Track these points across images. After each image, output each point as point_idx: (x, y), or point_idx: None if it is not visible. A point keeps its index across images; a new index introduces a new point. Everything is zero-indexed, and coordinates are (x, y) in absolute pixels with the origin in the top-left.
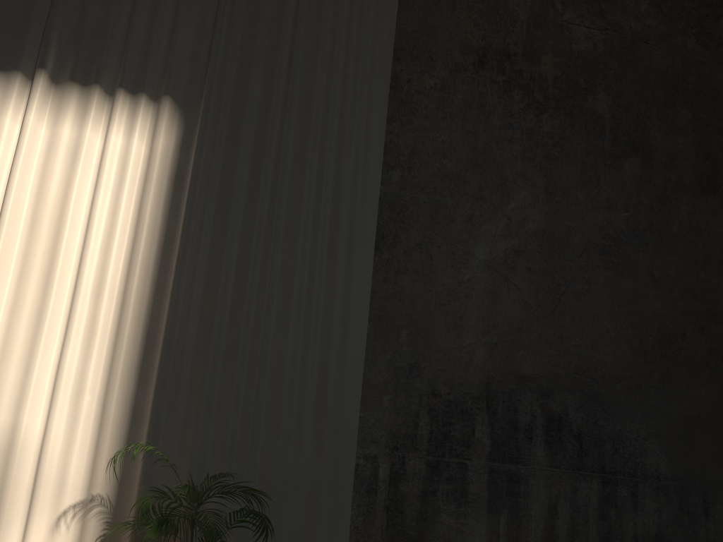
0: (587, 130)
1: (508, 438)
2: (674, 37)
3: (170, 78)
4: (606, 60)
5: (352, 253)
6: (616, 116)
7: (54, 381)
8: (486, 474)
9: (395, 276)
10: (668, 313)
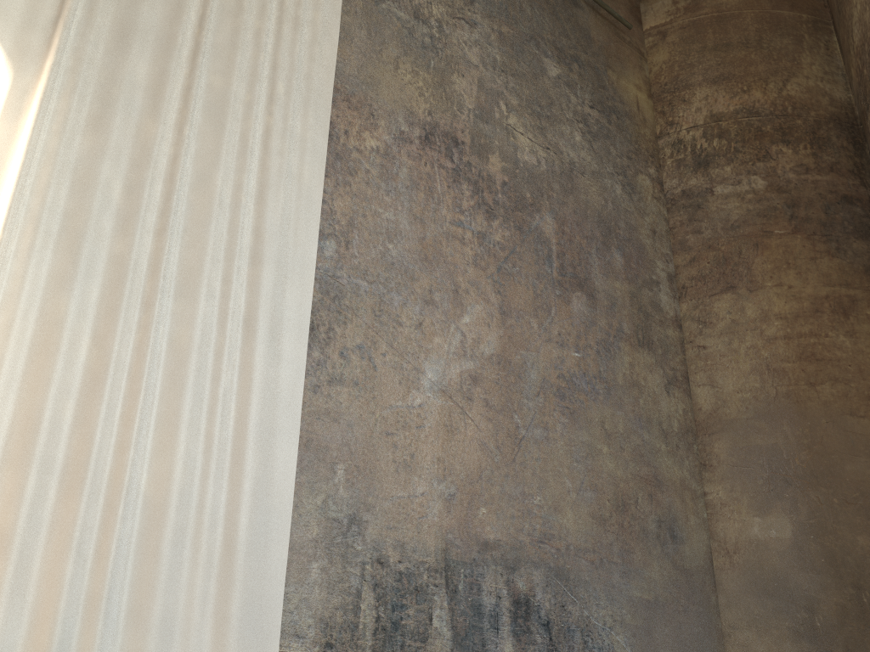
0: (536, 251)
1: (471, 628)
2: (605, 178)
3: None
4: (550, 180)
5: (278, 341)
6: (561, 244)
7: None
8: None
9: (329, 385)
10: (621, 475)
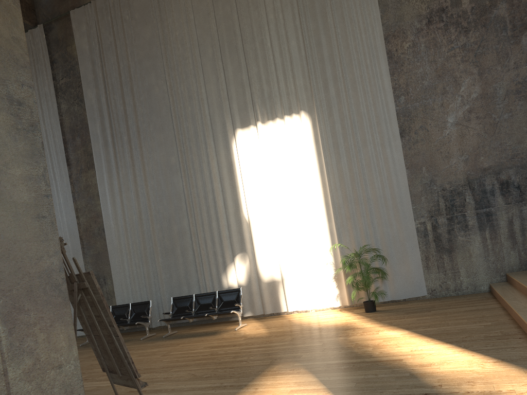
0: (495, 30)
1: (482, 198)
2: None
3: (300, 103)
4: None
5: (391, 144)
6: (511, 13)
7: (302, 229)
8: (475, 216)
9: (413, 145)
10: None
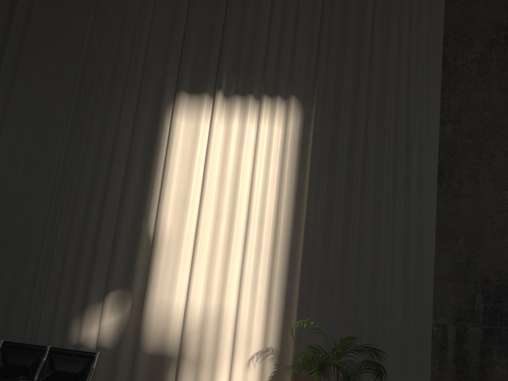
0: None
1: None
2: None
3: (294, 83)
4: None
5: (421, 186)
6: None
7: (239, 278)
8: None
9: (452, 199)
10: None
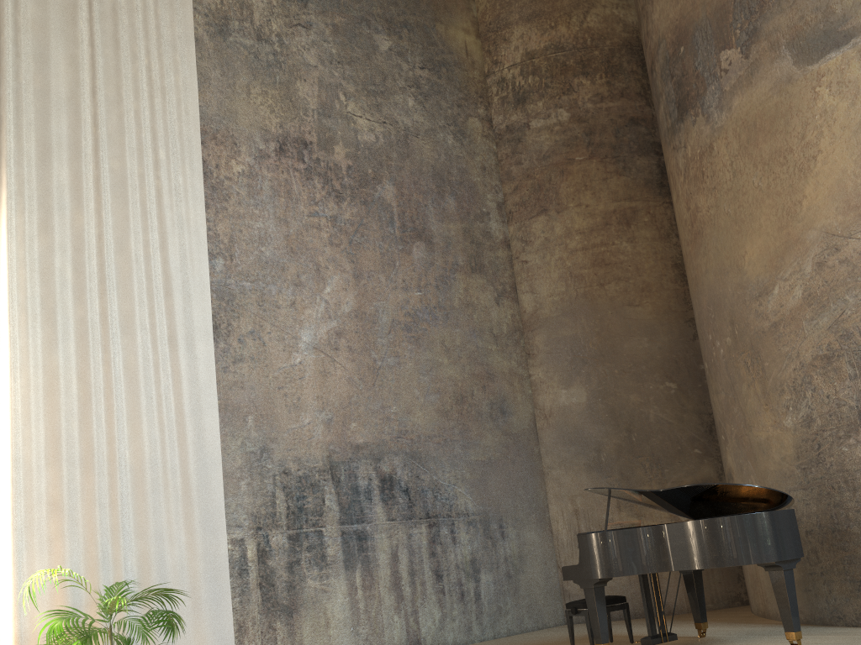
0: (380, 218)
1: (352, 502)
2: (437, 133)
3: None
4: (388, 152)
5: (193, 347)
6: (401, 205)
7: None
8: (339, 537)
9: (234, 364)
10: (459, 377)
